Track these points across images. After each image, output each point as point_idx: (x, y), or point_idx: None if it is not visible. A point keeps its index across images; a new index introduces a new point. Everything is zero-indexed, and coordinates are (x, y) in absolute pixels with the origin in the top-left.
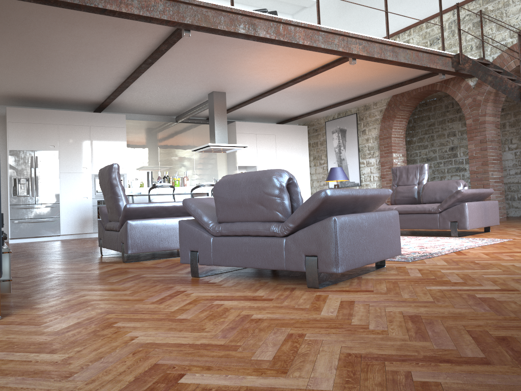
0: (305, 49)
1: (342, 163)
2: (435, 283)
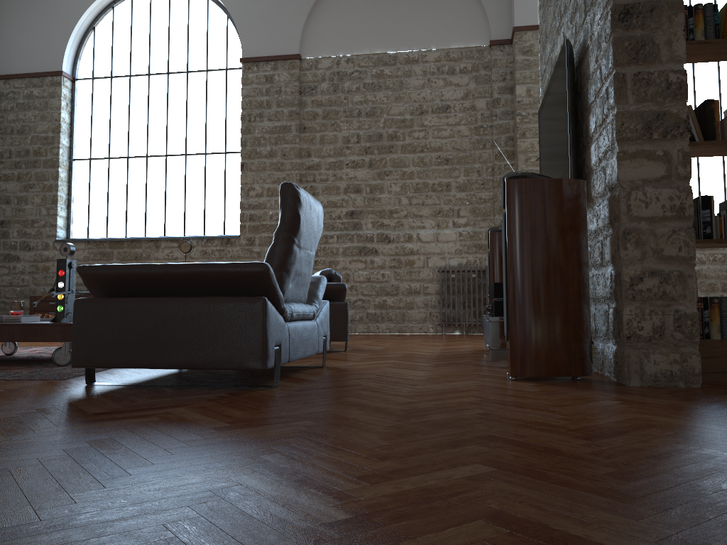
0: None
1: None
2: None
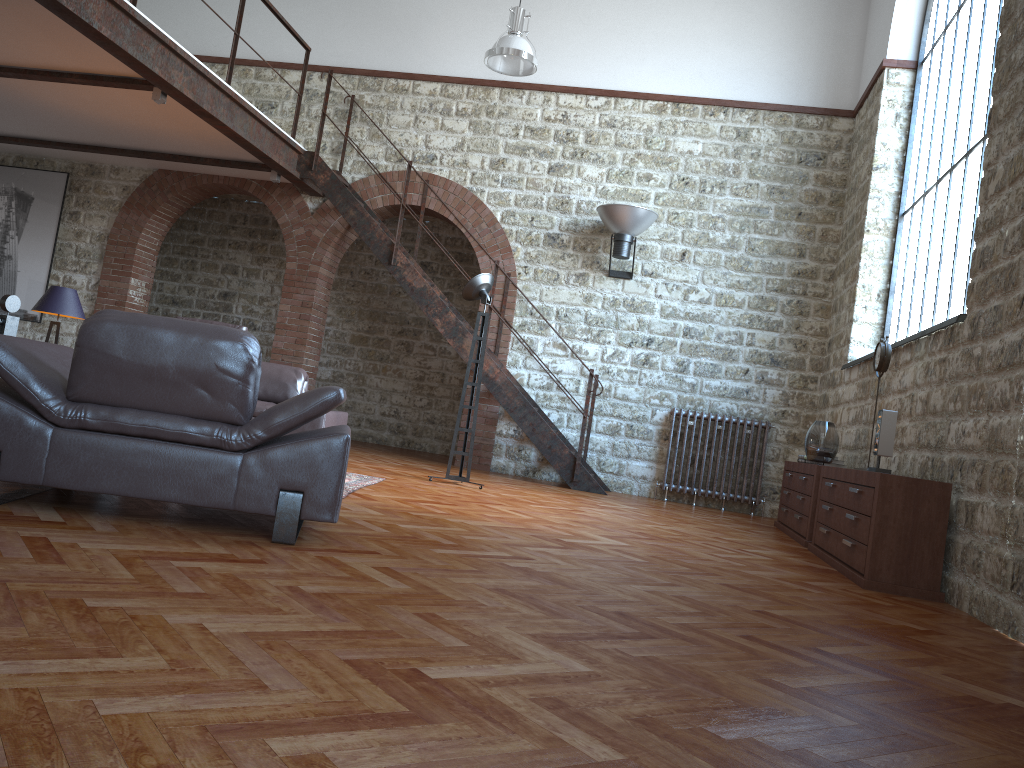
0: (93, 40)
1: (4, 265)
2: (431, 545)
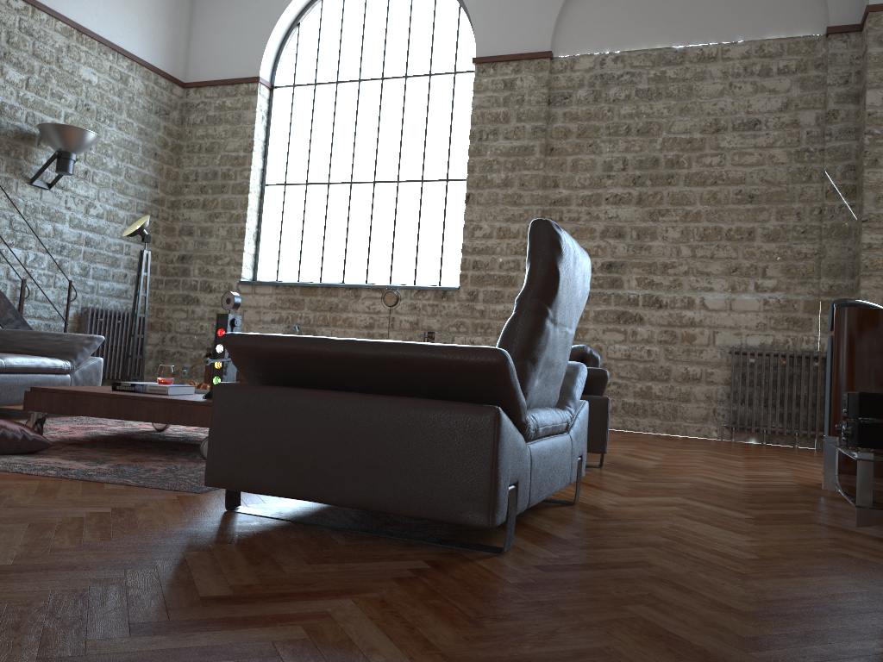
0: None
1: None
2: None
